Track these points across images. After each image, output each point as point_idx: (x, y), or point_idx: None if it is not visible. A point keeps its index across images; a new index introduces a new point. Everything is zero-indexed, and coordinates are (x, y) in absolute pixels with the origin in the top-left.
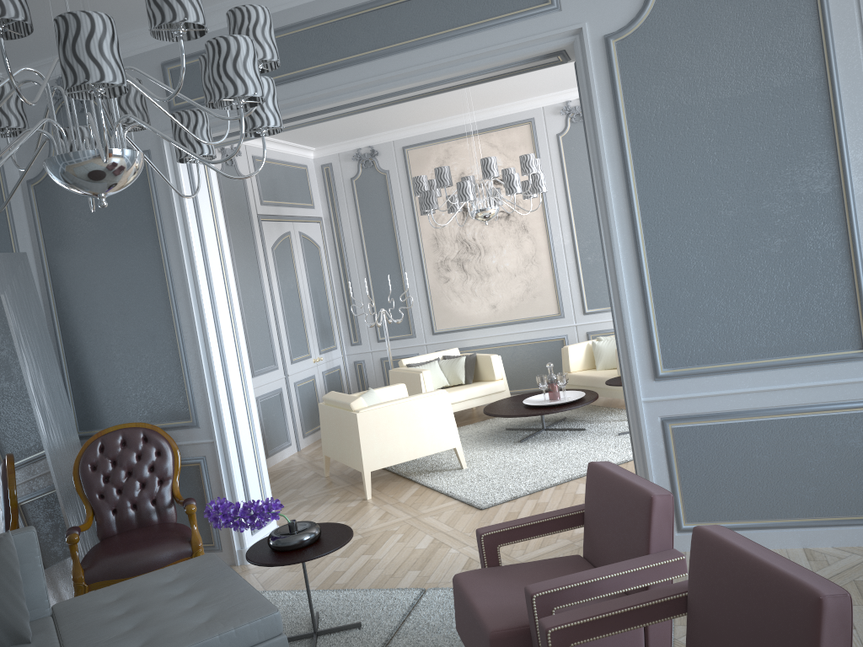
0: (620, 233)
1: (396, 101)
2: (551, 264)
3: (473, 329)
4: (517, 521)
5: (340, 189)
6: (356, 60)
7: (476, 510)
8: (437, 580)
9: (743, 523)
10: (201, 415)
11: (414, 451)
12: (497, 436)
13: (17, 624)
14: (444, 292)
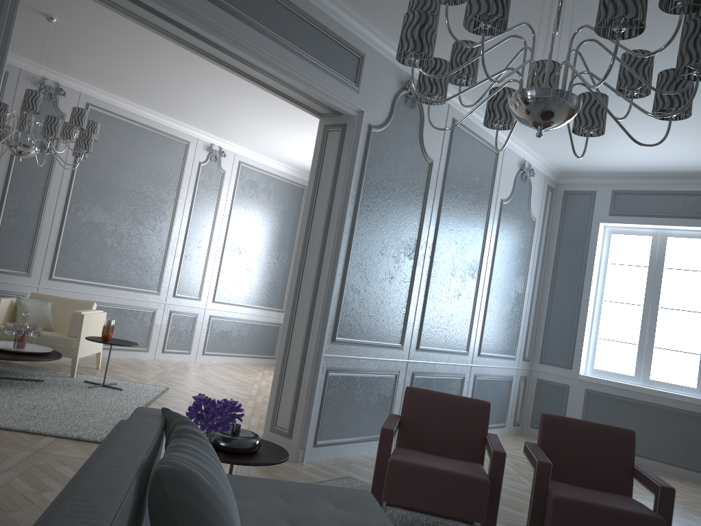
0: (343, 243)
1: (226, 64)
2: None
3: None
4: (390, 423)
5: None
6: (251, 22)
7: (95, 443)
8: None
9: (340, 440)
10: None
11: None
12: None
13: None
14: None
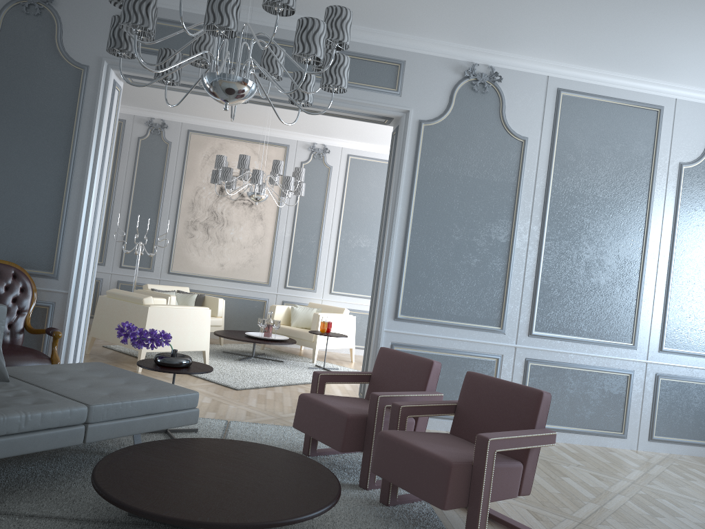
0: (398, 231)
1: (278, 105)
2: (272, 247)
3: (201, 277)
4: (336, 372)
5: (127, 142)
6: None
7: (233, 389)
8: (232, 418)
9: None
10: (63, 271)
11: (178, 345)
12: (219, 354)
13: (1, 366)
14: (187, 244)
